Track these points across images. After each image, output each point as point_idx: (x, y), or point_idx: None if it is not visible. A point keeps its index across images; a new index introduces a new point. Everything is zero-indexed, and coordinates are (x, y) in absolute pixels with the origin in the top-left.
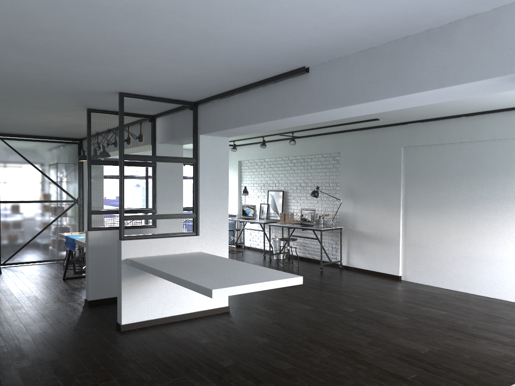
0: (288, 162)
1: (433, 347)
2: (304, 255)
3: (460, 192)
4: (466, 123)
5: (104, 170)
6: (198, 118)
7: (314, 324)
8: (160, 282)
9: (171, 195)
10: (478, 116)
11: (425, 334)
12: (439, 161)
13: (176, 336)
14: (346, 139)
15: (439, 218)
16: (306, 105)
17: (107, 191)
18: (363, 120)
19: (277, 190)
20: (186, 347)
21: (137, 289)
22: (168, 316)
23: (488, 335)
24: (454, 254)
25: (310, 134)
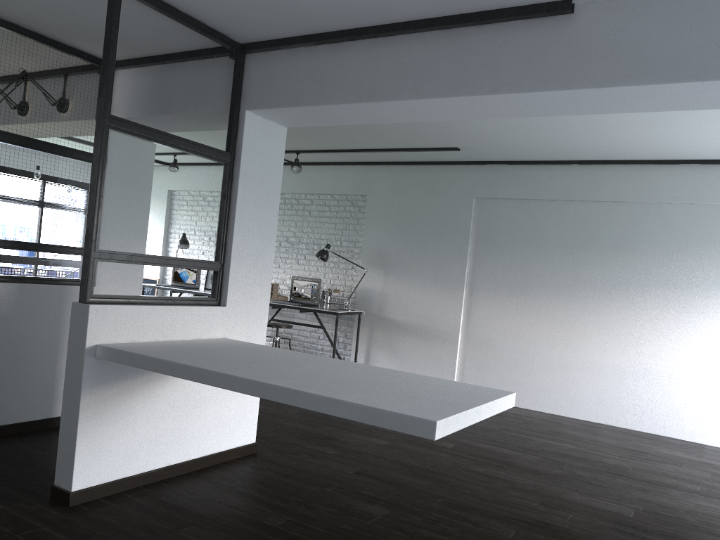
0: None
1: (633, 506)
2: None
3: (560, 271)
4: (578, 174)
5: (0, 152)
6: (246, 77)
7: (425, 474)
8: (153, 398)
9: (128, 226)
10: (597, 166)
11: (595, 484)
12: (532, 223)
13: (207, 512)
14: (379, 176)
15: (524, 306)
16: (560, 74)
17: (2, 199)
18: (433, 147)
19: None
20: (251, 537)
21: (109, 413)
22: (160, 468)
23: (668, 482)
24: (544, 359)
25: (316, 161)
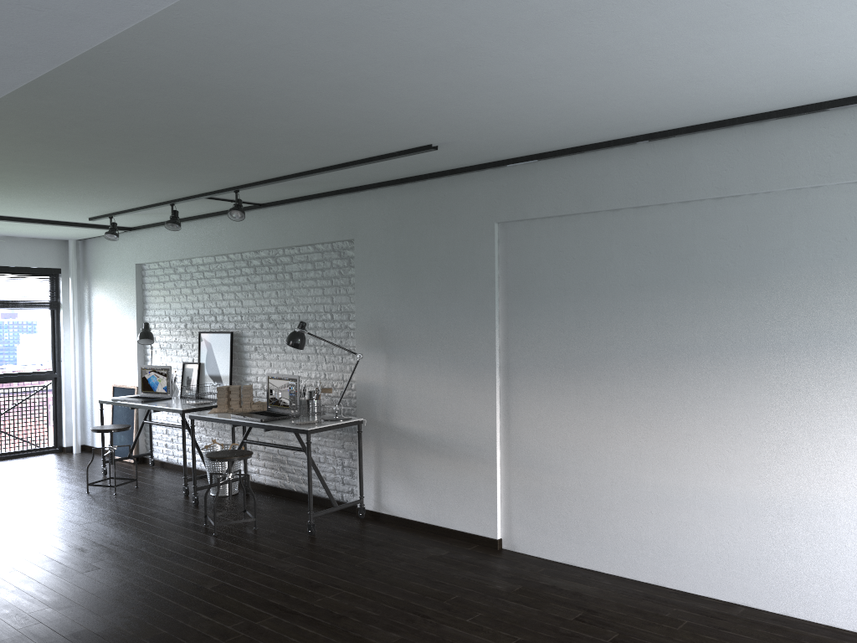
0: (243, 264)
1: None
2: (281, 483)
3: (639, 333)
4: (650, 159)
5: None
6: None
7: None
8: None
9: None
10: (680, 138)
11: None
12: (586, 255)
13: None
14: (366, 208)
15: (589, 397)
16: None
17: None
18: (398, 150)
19: (220, 330)
20: None
21: None
22: None
23: None
24: (629, 487)
25: (286, 198)
